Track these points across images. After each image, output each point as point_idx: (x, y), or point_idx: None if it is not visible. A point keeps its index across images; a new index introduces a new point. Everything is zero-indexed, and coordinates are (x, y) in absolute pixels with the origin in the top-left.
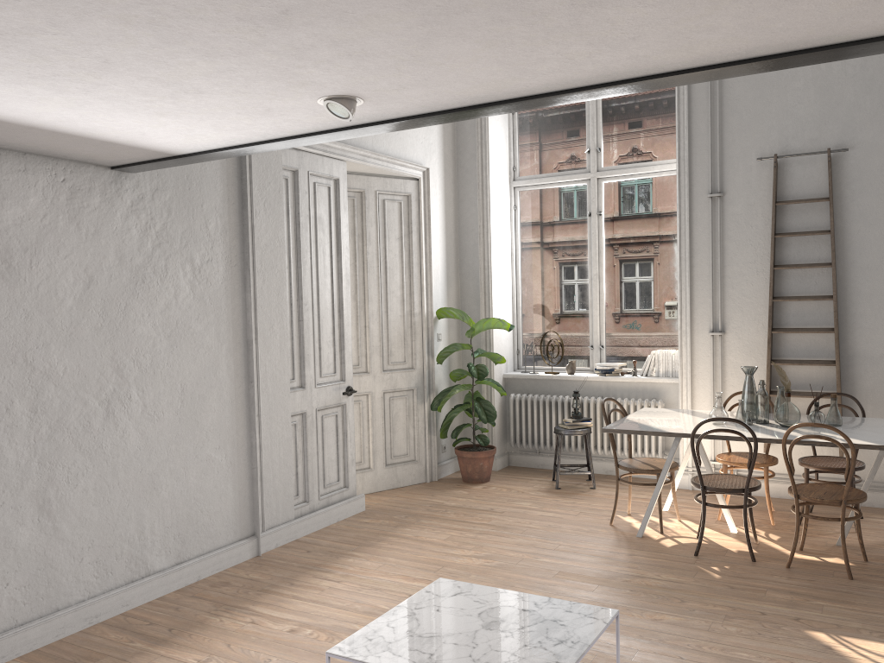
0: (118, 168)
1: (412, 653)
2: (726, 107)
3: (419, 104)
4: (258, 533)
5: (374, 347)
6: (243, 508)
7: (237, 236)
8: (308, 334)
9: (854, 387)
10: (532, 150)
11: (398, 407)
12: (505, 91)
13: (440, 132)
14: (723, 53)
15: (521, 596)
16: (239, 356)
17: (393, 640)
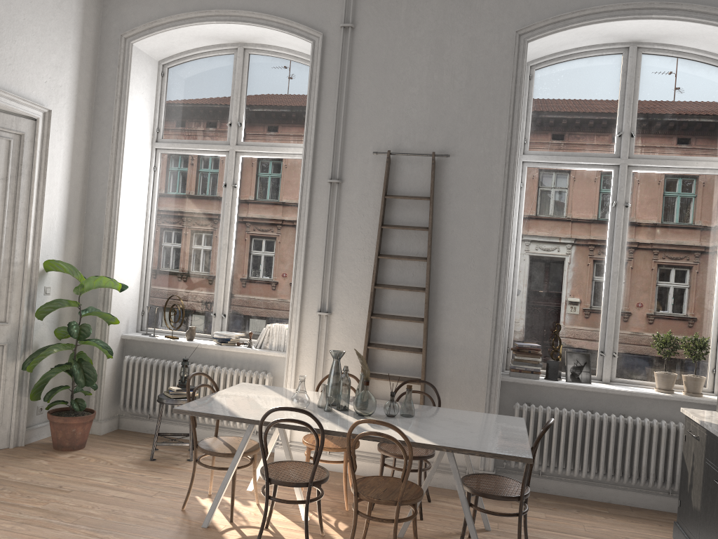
0: None
1: None
2: (352, 100)
3: None
4: None
5: None
6: None
7: None
8: None
9: (436, 374)
10: (177, 115)
11: None
12: None
13: (75, 77)
14: None
15: None
16: None
17: None
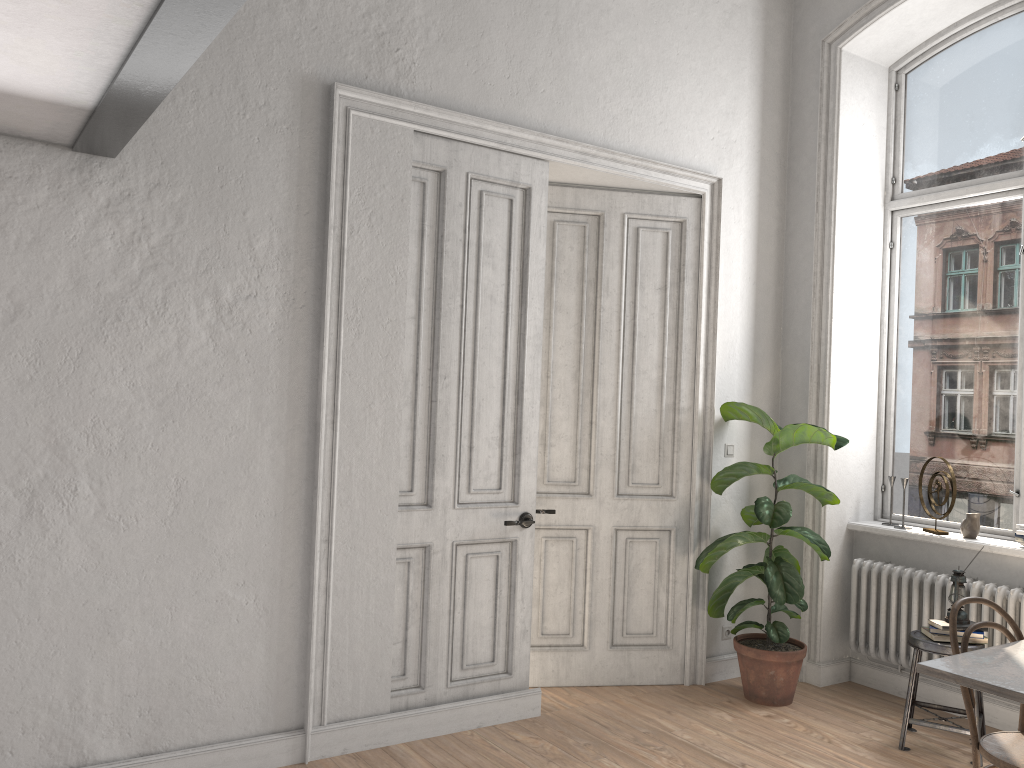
0: (76, 148)
1: None
2: None
3: None
4: (306, 728)
5: (603, 456)
6: (285, 684)
7: (311, 262)
8: (446, 423)
9: None
10: (926, 147)
11: (641, 556)
12: None
13: (755, 124)
14: None
15: None
16: (298, 447)
17: None
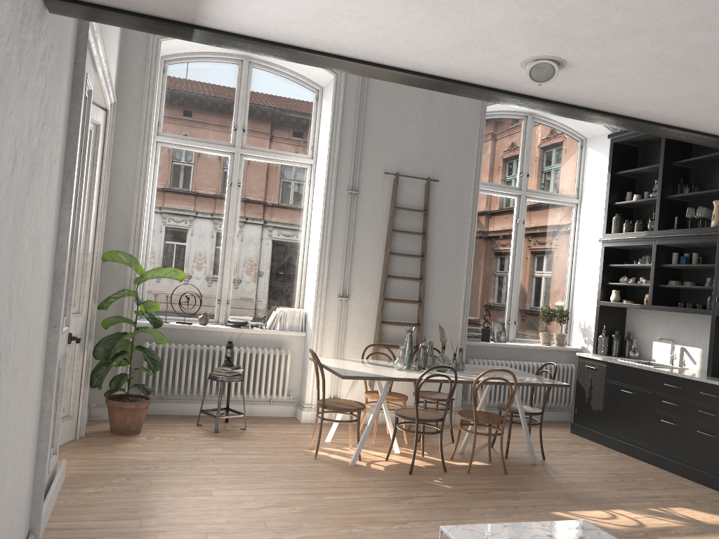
0: (60, 1)
1: None
2: (366, 128)
3: (555, 89)
4: (38, 529)
5: None
6: (30, 498)
7: (66, 133)
8: (66, 268)
9: (425, 342)
10: (179, 112)
11: None
12: (620, 105)
13: (116, 67)
14: None
15: (522, 526)
16: (50, 292)
17: None
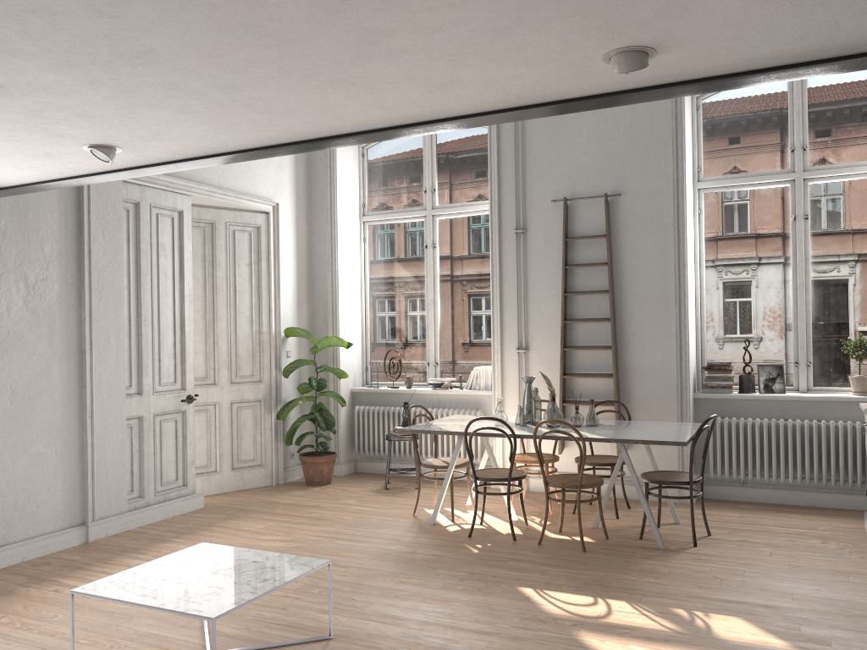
0: None
1: (140, 589)
2: (528, 156)
3: (171, 152)
4: (87, 522)
5: (222, 361)
6: (73, 500)
7: (74, 258)
8: (147, 347)
9: (630, 396)
10: (379, 189)
11: (245, 417)
12: (230, 144)
13: (292, 172)
14: (371, 121)
15: (260, 553)
16: (73, 364)
17: (130, 582)
